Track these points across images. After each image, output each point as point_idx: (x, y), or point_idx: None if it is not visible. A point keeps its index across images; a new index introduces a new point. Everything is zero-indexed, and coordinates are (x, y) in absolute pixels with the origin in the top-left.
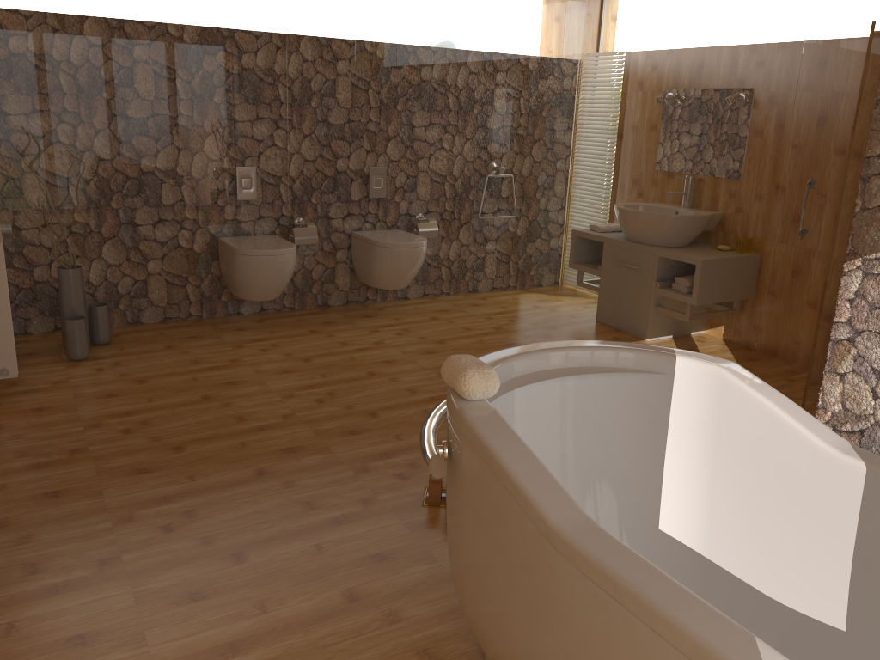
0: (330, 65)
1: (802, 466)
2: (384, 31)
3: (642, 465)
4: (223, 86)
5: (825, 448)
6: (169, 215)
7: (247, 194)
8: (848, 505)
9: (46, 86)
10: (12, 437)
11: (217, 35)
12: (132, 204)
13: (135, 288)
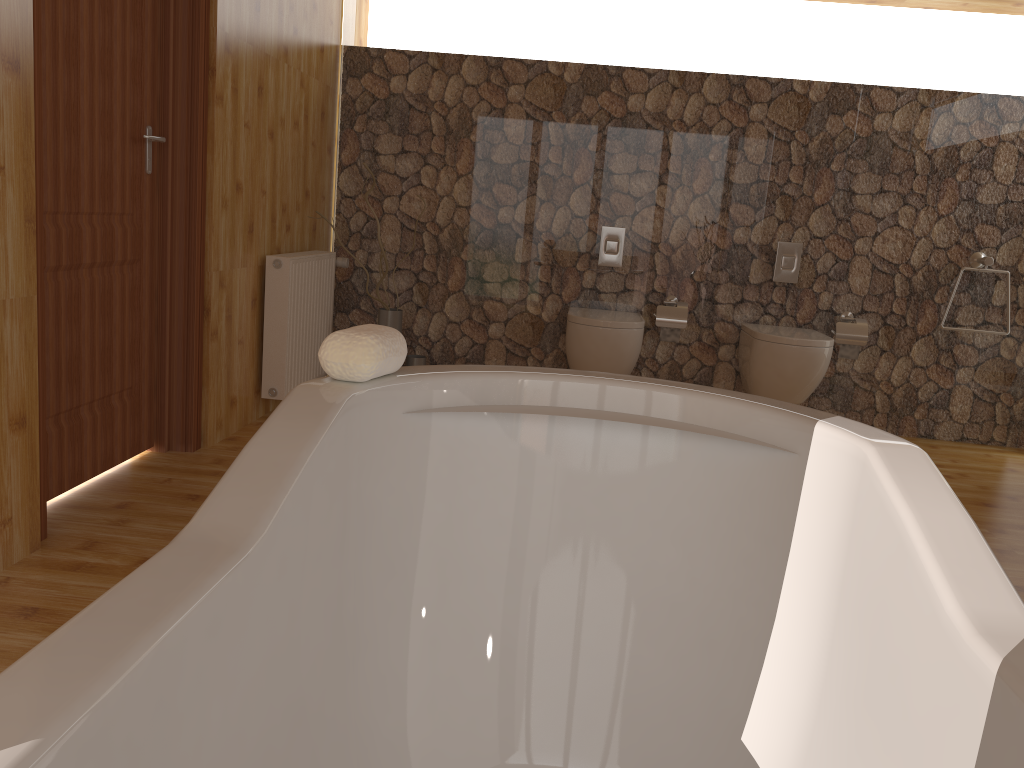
0: (738, 109)
1: (919, 654)
2: (822, 66)
3: (742, 616)
4: (600, 131)
5: (953, 617)
6: (518, 274)
7: (611, 260)
8: (960, 760)
9: (416, 126)
10: (231, 448)
11: (601, 73)
12: (481, 257)
13: (470, 350)
